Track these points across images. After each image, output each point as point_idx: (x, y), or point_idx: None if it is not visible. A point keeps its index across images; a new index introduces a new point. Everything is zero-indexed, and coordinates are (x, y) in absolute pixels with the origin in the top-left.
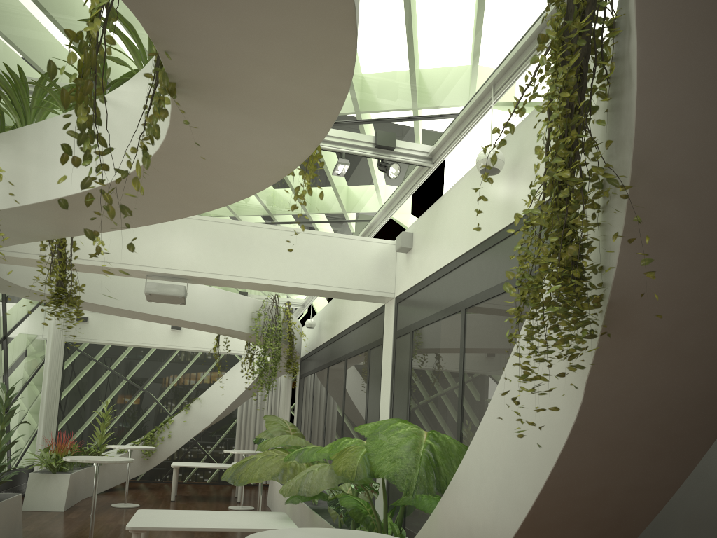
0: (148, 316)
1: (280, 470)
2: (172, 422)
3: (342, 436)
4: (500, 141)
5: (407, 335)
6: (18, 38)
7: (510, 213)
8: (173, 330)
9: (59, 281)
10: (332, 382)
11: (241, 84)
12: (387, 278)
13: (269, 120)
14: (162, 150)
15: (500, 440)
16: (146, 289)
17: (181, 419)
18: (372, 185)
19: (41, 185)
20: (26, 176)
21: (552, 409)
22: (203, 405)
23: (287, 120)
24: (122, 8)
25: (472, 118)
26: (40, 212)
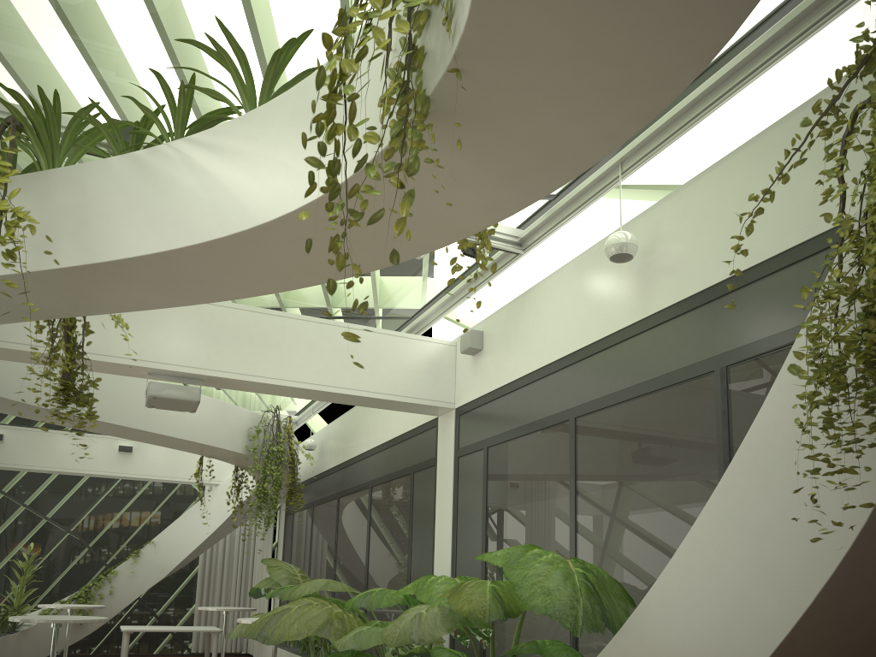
0: (121, 429)
1: (325, 622)
2: (115, 573)
3: (367, 583)
4: (758, 210)
5: (477, 452)
6: (32, 59)
7: (643, 306)
8: (122, 452)
9: (65, 374)
10: (347, 516)
11: (509, 119)
12: (446, 385)
13: (501, 168)
14: (319, 201)
15: (724, 556)
16: (150, 391)
17: (128, 569)
18: (427, 274)
19: (83, 243)
20: (58, 232)
21: (863, 506)
22: (158, 551)
23: (523, 169)
24: (190, 34)
25: (588, 198)
26: (71, 279)
